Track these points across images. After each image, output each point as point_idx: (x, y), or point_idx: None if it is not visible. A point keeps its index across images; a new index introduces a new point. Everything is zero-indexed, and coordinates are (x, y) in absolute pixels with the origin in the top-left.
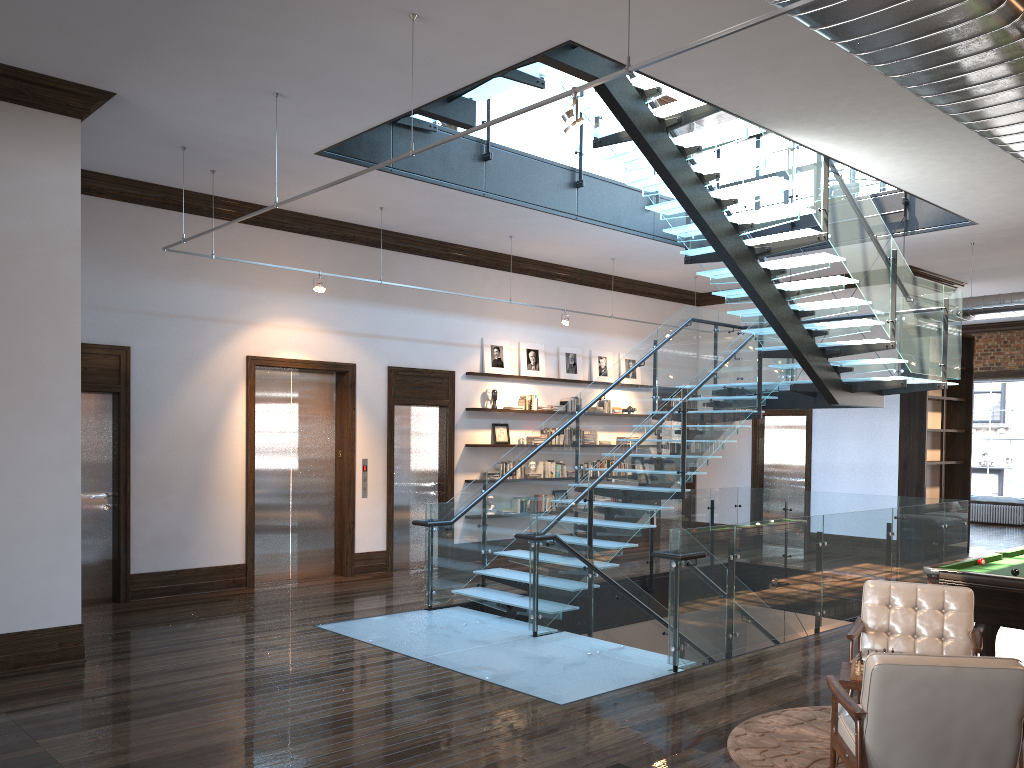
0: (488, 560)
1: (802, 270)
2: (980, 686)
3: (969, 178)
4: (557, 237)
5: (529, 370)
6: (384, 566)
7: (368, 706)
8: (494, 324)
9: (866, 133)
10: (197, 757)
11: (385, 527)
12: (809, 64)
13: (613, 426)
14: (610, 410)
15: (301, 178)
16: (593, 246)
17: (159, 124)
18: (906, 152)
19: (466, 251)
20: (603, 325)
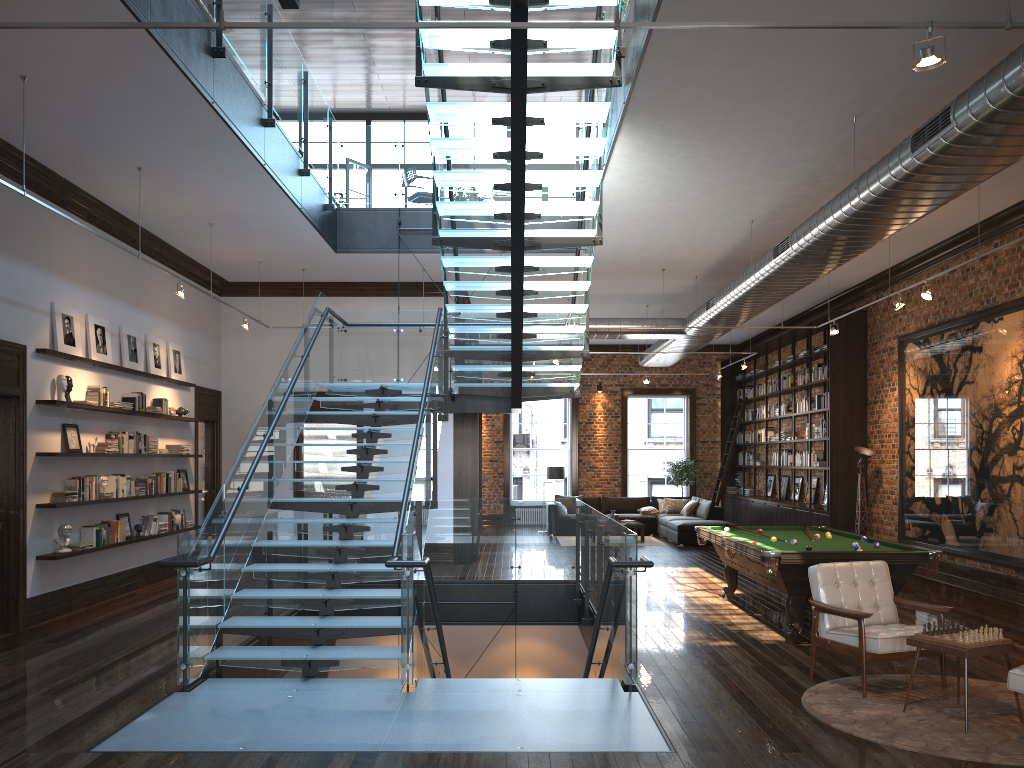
0: (226, 608)
1: (558, 270)
2: None
3: (649, 211)
4: (196, 183)
5: (98, 353)
6: None
7: None
8: (63, 285)
9: (670, 150)
10: None
11: None
12: (762, 71)
13: (290, 428)
14: (289, 408)
15: None
16: (217, 204)
17: None
18: (659, 176)
19: (42, 174)
20: (155, 305)
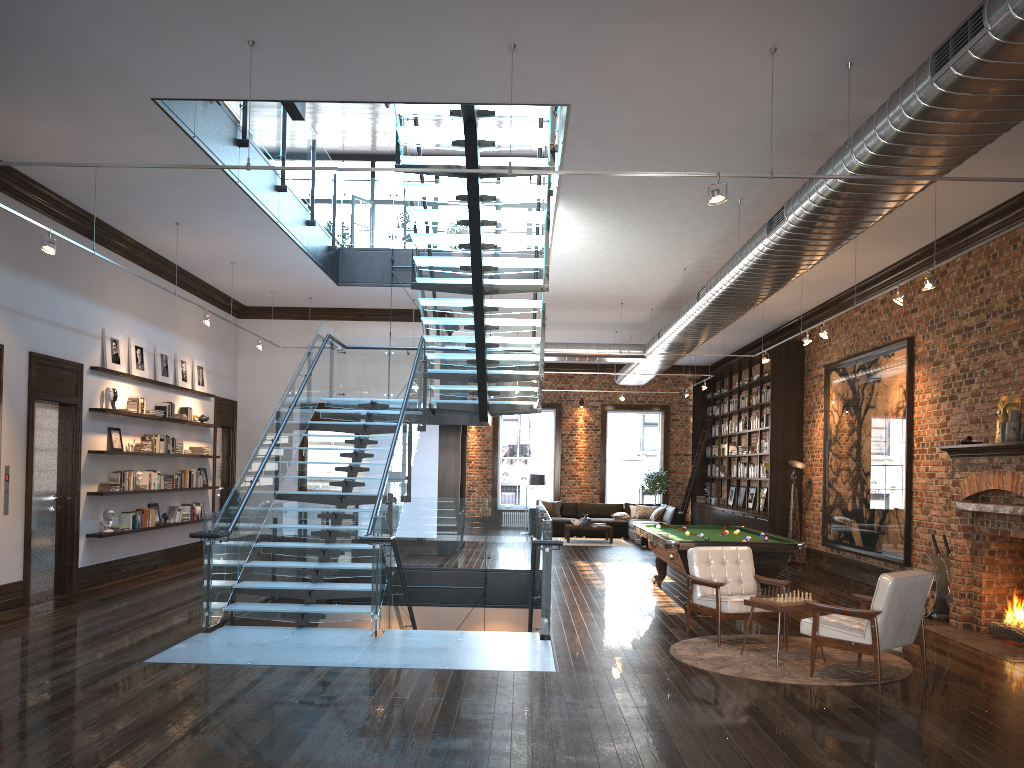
0: (239, 573)
1: (514, 311)
2: (920, 586)
3: (596, 260)
4: (222, 234)
5: (138, 369)
6: (22, 600)
7: (440, 703)
8: (112, 314)
9: (601, 218)
10: (452, 765)
11: (23, 551)
12: (656, 170)
13: (294, 434)
14: (293, 418)
15: (69, 112)
16: (239, 248)
17: (25, 8)
18: (598, 235)
19: (99, 226)
20: (183, 328)
